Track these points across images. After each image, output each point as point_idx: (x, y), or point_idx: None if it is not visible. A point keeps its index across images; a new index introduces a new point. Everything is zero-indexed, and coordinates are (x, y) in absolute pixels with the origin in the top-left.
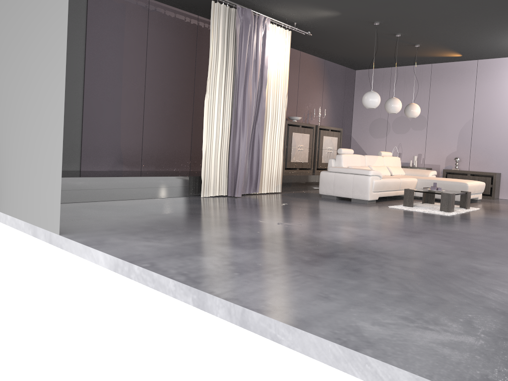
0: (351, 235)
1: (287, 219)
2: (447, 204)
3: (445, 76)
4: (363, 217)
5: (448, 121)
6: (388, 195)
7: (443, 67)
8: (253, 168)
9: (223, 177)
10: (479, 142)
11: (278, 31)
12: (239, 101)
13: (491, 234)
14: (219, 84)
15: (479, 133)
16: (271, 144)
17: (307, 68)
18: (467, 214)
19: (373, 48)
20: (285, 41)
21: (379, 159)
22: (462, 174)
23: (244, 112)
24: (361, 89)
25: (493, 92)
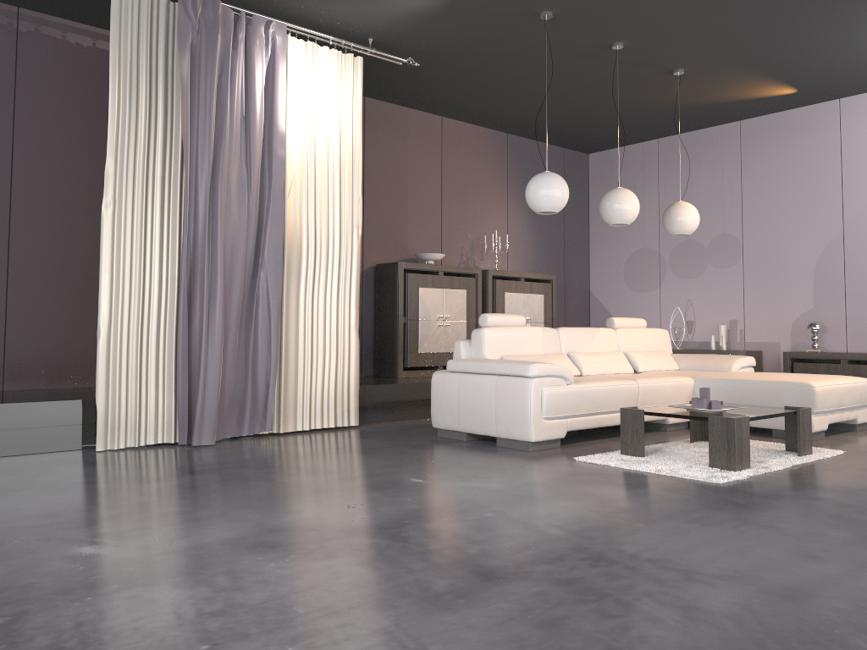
0: (197, 608)
1: (144, 527)
2: (726, 447)
3: (772, 144)
4: (425, 505)
5: (789, 243)
6: (600, 424)
7: (766, 124)
8: (258, 372)
9: (169, 399)
10: (865, 284)
11: (324, 58)
12: (199, 214)
13: (784, 571)
14: (142, 175)
15: (863, 264)
16: (320, 313)
17: (462, 151)
18: (787, 475)
19: (588, 93)
20: (347, 80)
21: (604, 337)
22: (832, 362)
23: (216, 239)
24: (603, 191)
25: None
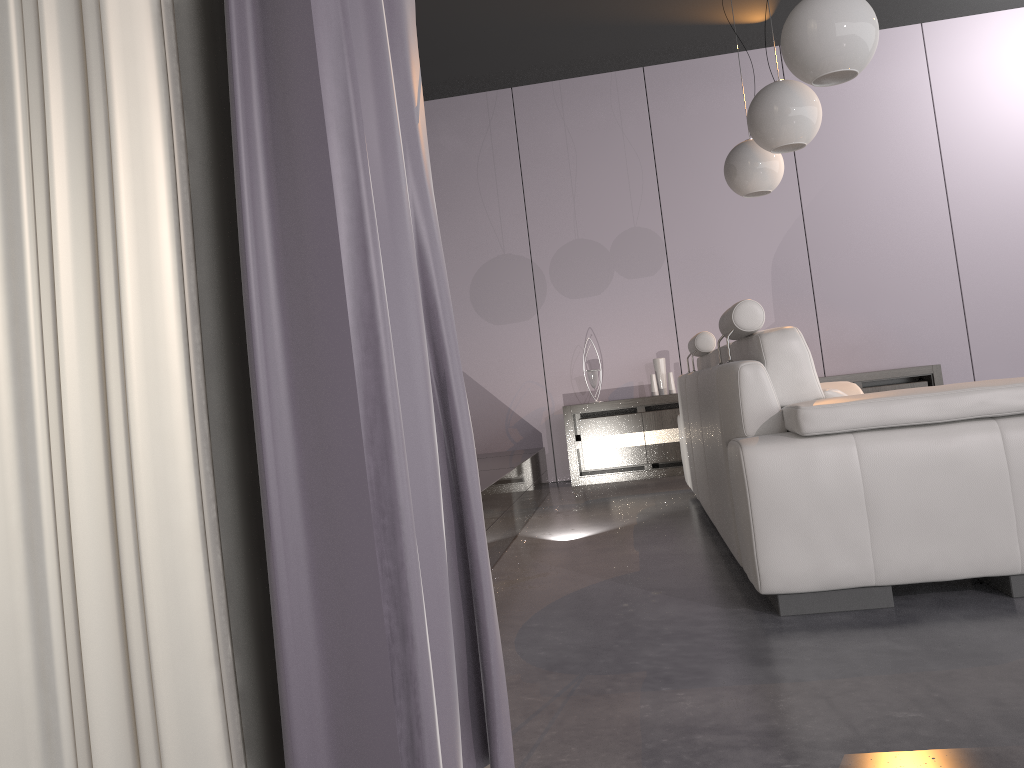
0: None
1: None
2: None
3: (694, 101)
4: None
5: (732, 236)
6: None
7: (682, 74)
8: None
9: None
10: (839, 286)
11: None
12: None
13: None
14: None
15: (833, 259)
16: None
17: None
18: None
19: None
20: None
21: None
22: None
23: None
24: None
25: (846, 134)
